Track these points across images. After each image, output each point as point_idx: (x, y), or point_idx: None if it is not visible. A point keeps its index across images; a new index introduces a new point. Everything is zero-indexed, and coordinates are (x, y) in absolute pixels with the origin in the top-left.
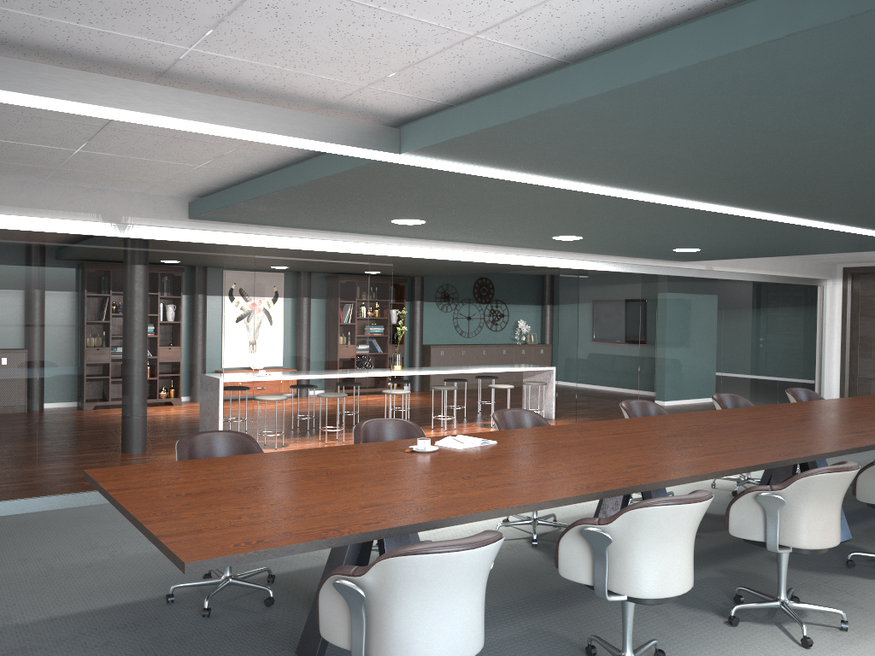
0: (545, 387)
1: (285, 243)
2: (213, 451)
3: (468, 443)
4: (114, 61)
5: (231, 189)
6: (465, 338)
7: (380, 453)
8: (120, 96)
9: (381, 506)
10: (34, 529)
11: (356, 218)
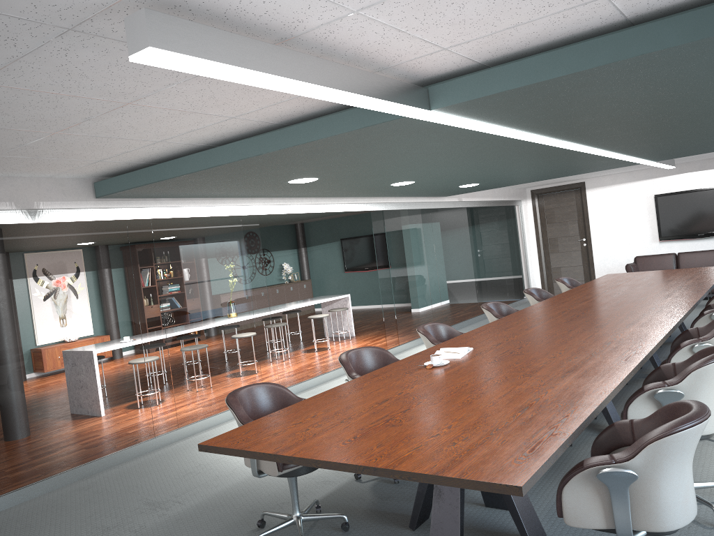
0: (343, 311)
1: (176, 212)
2: (252, 404)
3: (462, 352)
4: (260, 26)
5: (167, 163)
6: None
7: (413, 374)
8: (271, 62)
9: (530, 407)
10: (15, 530)
11: (264, 181)
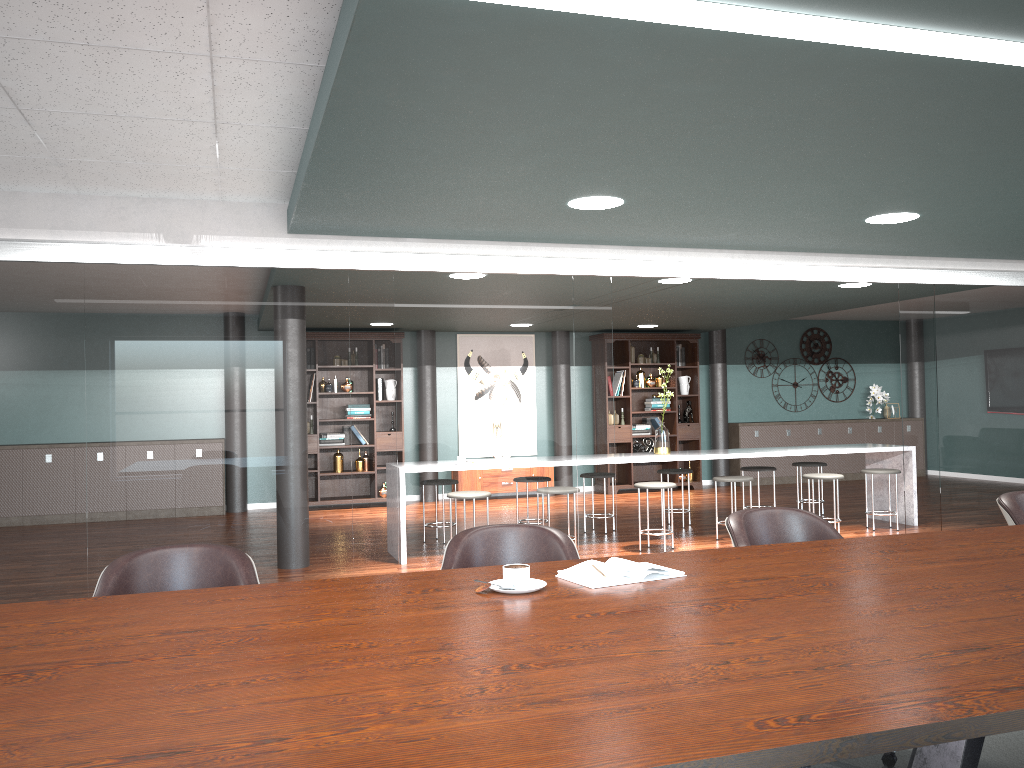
0: (900, 477)
1: (439, 263)
2: (178, 580)
3: (614, 576)
4: None
5: (299, 167)
6: (790, 413)
7: (421, 595)
8: None
9: (177, 757)
10: None
11: (508, 203)
